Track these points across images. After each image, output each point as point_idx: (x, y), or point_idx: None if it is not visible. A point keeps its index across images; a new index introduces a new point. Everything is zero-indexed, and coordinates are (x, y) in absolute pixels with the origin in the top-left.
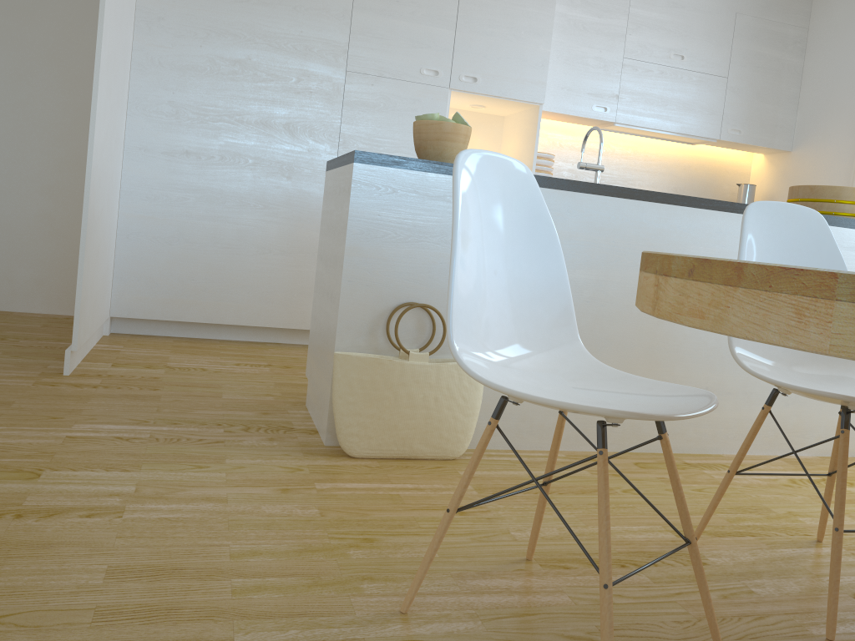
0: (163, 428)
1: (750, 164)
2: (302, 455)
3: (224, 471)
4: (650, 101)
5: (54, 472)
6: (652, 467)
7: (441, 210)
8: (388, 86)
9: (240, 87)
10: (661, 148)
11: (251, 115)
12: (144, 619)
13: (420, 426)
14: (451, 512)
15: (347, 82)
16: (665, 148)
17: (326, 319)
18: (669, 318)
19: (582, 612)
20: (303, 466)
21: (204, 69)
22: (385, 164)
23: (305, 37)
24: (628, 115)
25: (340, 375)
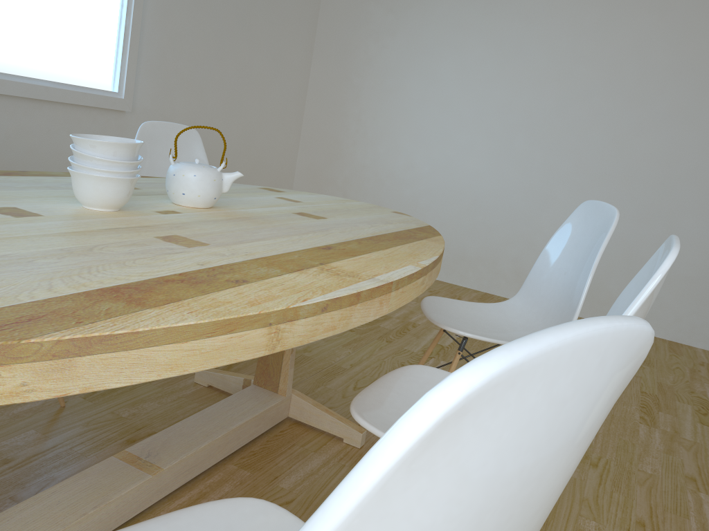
0: None
1: None
2: None
3: None
4: None
5: None
6: None
7: None
8: None
9: None
10: None
11: None
12: None
13: None
14: None
15: None
16: None
17: None
18: None
19: None
20: None
21: None
22: None
23: None
24: None
25: None
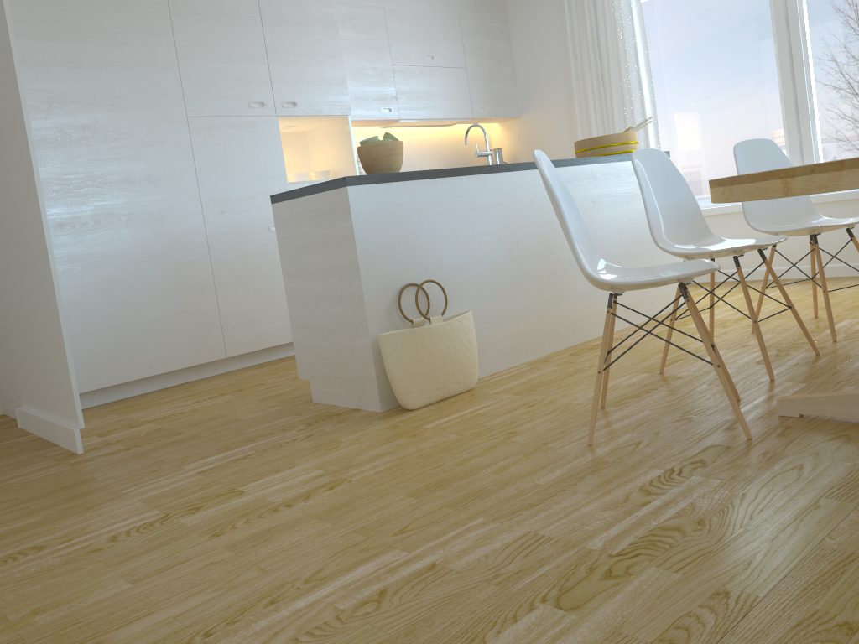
0: (251, 445)
1: (489, 133)
2: (380, 420)
3: (354, 444)
4: (419, 97)
5: (247, 486)
6: (582, 353)
7: (410, 209)
8: (226, 123)
9: (95, 150)
10: (427, 134)
11: (113, 175)
12: (478, 498)
13: (450, 371)
14: (602, 373)
15: (191, 126)
16: (430, 133)
17: (334, 319)
18: (801, 194)
19: (664, 412)
20: (394, 424)
21: (56, 140)
22: (367, 182)
23: (142, 92)
24: (407, 111)
25: (389, 350)
